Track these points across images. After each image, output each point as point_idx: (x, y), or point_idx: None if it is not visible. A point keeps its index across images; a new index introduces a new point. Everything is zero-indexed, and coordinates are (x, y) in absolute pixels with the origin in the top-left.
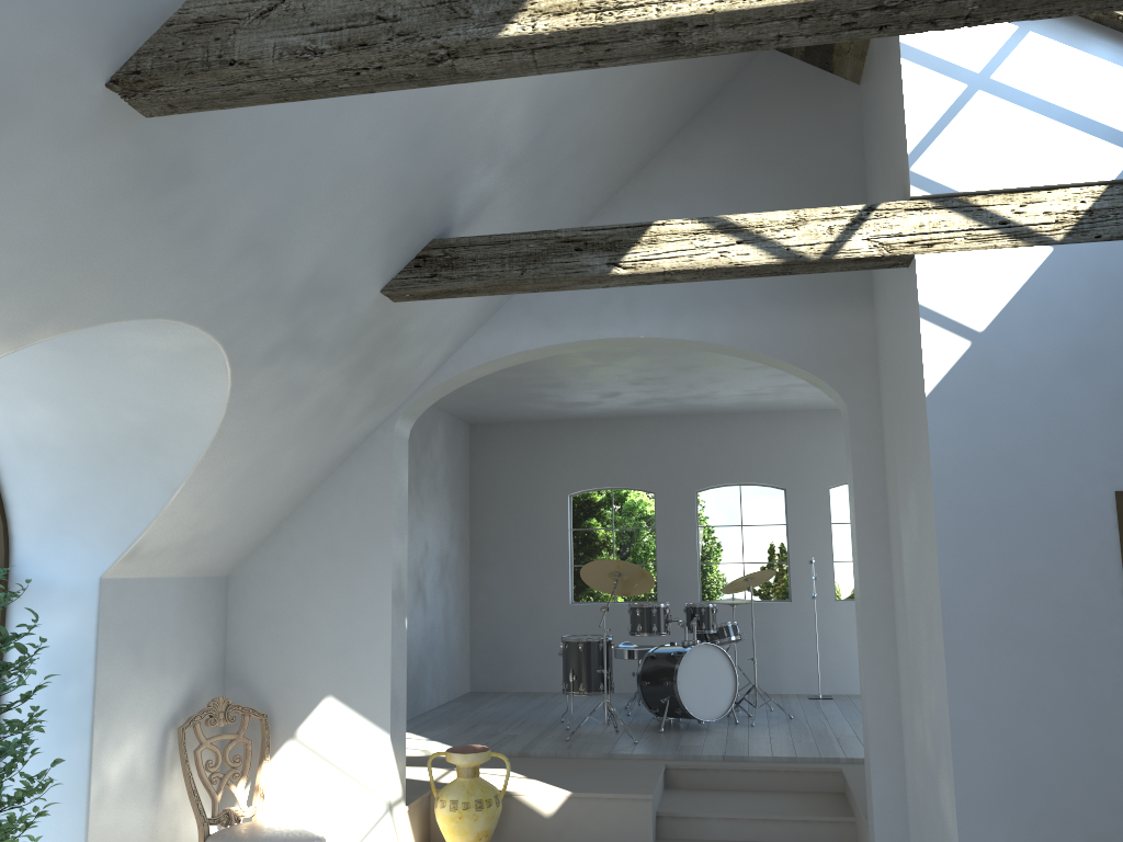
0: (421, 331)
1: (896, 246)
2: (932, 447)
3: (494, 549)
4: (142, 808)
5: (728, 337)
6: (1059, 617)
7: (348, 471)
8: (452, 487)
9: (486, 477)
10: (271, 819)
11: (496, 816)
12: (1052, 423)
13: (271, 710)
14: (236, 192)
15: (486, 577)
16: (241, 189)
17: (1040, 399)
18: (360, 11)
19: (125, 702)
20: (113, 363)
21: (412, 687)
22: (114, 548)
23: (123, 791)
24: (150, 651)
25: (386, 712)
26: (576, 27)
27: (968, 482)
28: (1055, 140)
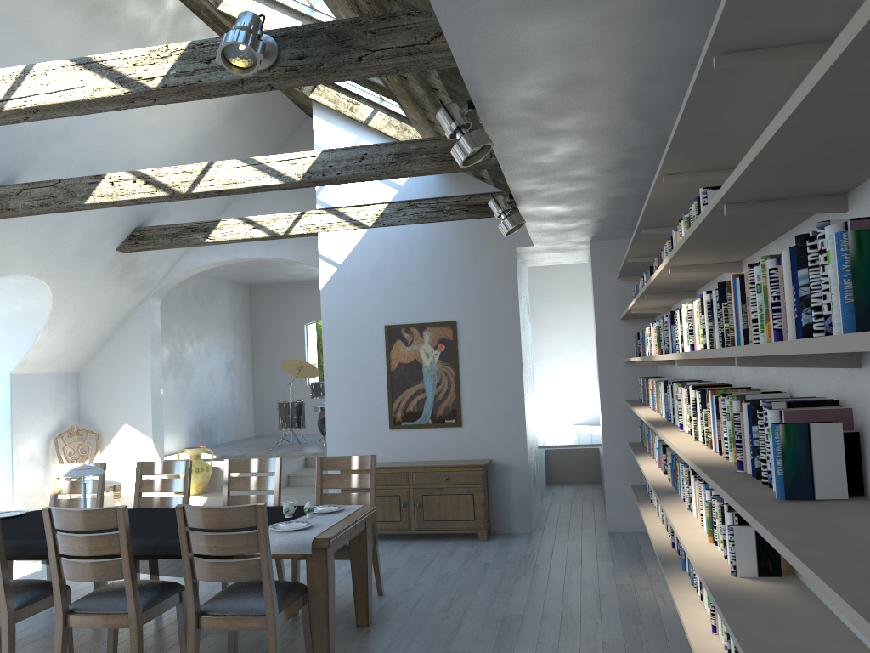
0: (148, 261)
1: (311, 229)
2: (322, 310)
3: (265, 357)
4: (39, 470)
5: (292, 256)
6: (364, 374)
7: (129, 323)
8: (235, 323)
9: (259, 316)
10: None
11: (207, 476)
12: (364, 299)
13: (101, 432)
14: (31, 232)
15: (261, 372)
16: (33, 230)
17: (360, 290)
18: (46, 194)
19: (27, 425)
20: (2, 287)
21: (207, 431)
22: (15, 361)
23: (29, 461)
24: (38, 405)
25: (150, 430)
26: (106, 201)
27: (334, 323)
28: (369, 185)
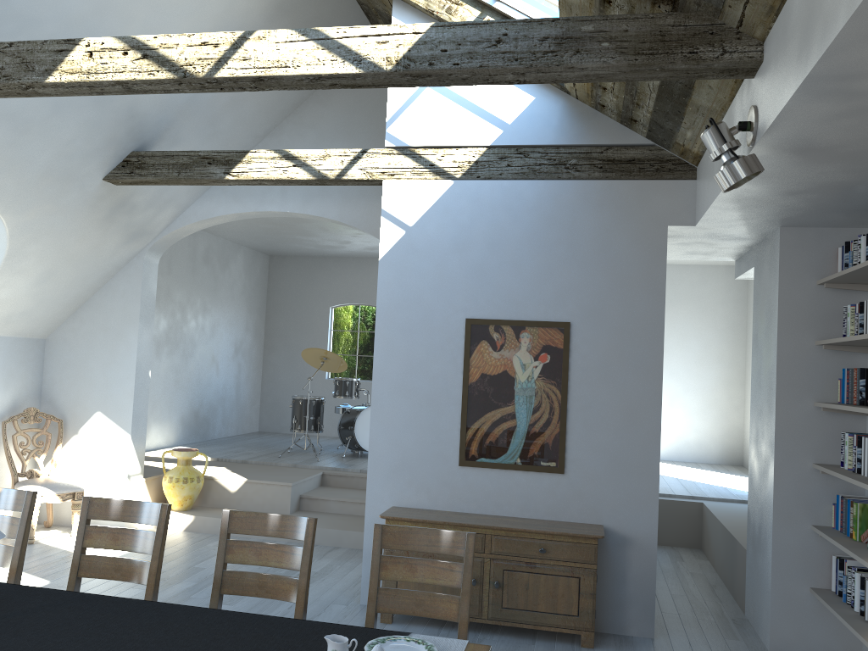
0: (147, 201)
1: (375, 174)
2: (379, 288)
3: (279, 340)
4: None
5: (337, 215)
6: (430, 383)
7: (116, 281)
8: (249, 296)
9: (278, 291)
10: (63, 479)
11: (197, 488)
12: (440, 279)
13: (66, 418)
14: None
15: (273, 358)
16: None
17: (436, 266)
18: None
19: None
20: None
21: (203, 422)
22: None
23: None
24: None
25: (129, 423)
26: (78, 81)
27: (394, 309)
28: (463, 120)
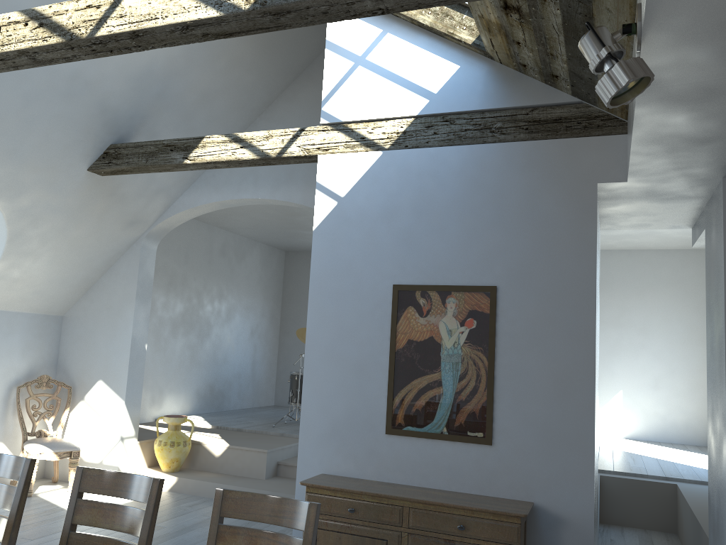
0: (135, 192)
1: (311, 150)
2: (312, 258)
3: (293, 324)
4: None
5: (301, 199)
6: (358, 350)
7: (119, 265)
8: (265, 286)
9: (292, 282)
10: (70, 440)
11: (183, 451)
12: (369, 247)
13: (75, 385)
14: None
15: (287, 340)
16: None
17: (365, 234)
18: None
19: None
20: None
21: (218, 395)
22: None
23: None
24: (1, 347)
25: (124, 390)
26: None
27: (326, 277)
28: (391, 93)
